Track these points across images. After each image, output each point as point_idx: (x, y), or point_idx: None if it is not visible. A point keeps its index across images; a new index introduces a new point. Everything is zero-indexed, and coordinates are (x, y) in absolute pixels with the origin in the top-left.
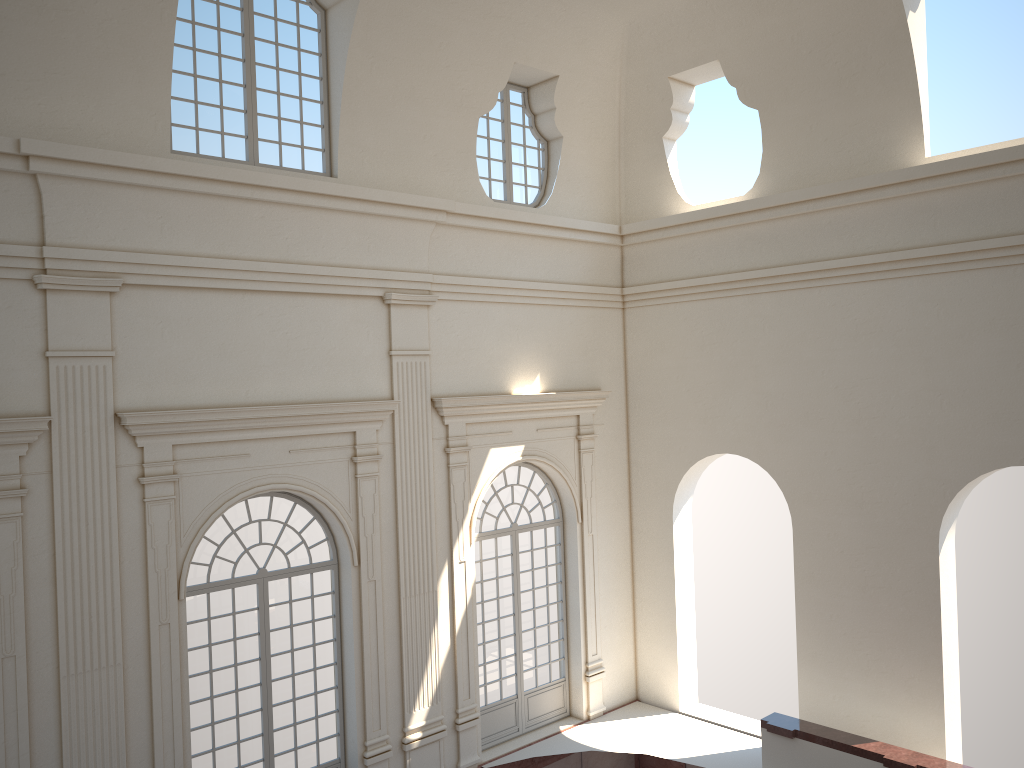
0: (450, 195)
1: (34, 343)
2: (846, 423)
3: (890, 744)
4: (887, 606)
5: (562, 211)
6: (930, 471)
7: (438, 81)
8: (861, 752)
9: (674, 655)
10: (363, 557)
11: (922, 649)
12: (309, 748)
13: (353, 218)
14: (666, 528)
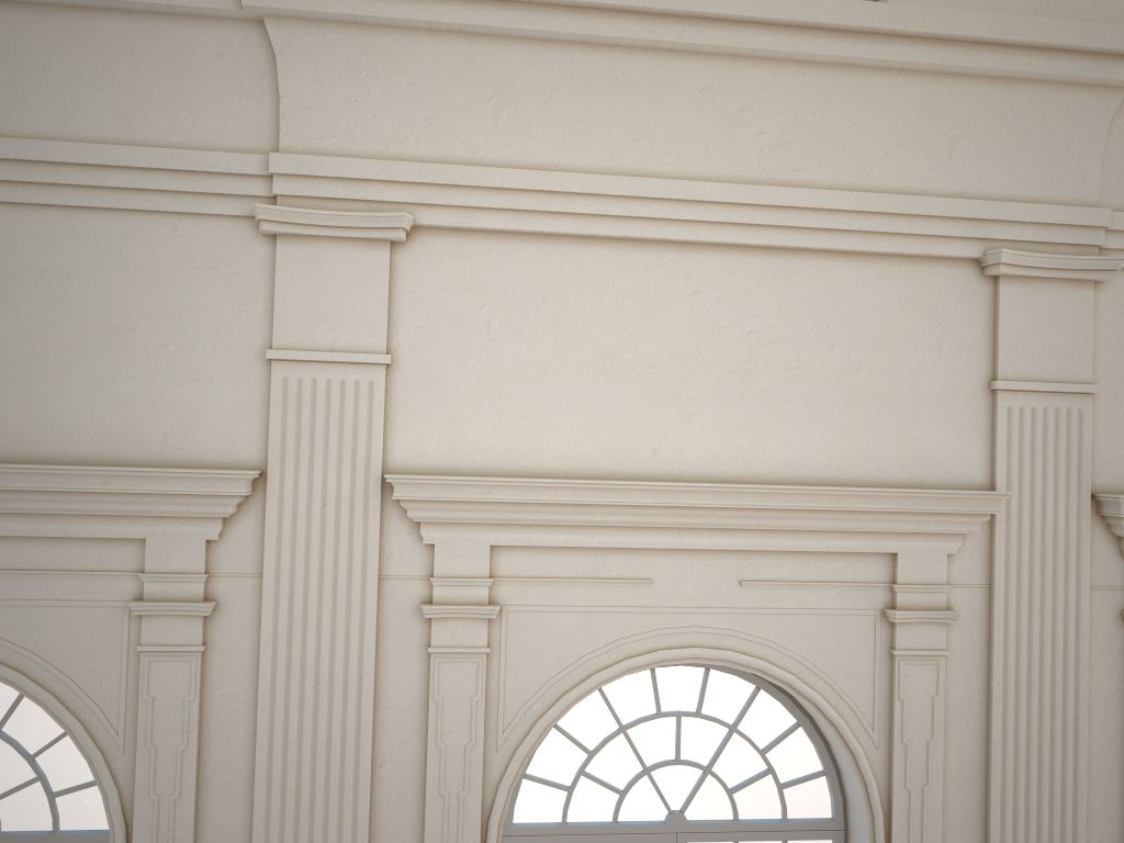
0: None
1: (251, 334)
2: None
3: None
4: None
5: None
6: None
7: None
8: None
9: None
10: (898, 835)
11: None
12: None
13: (915, 85)
14: None
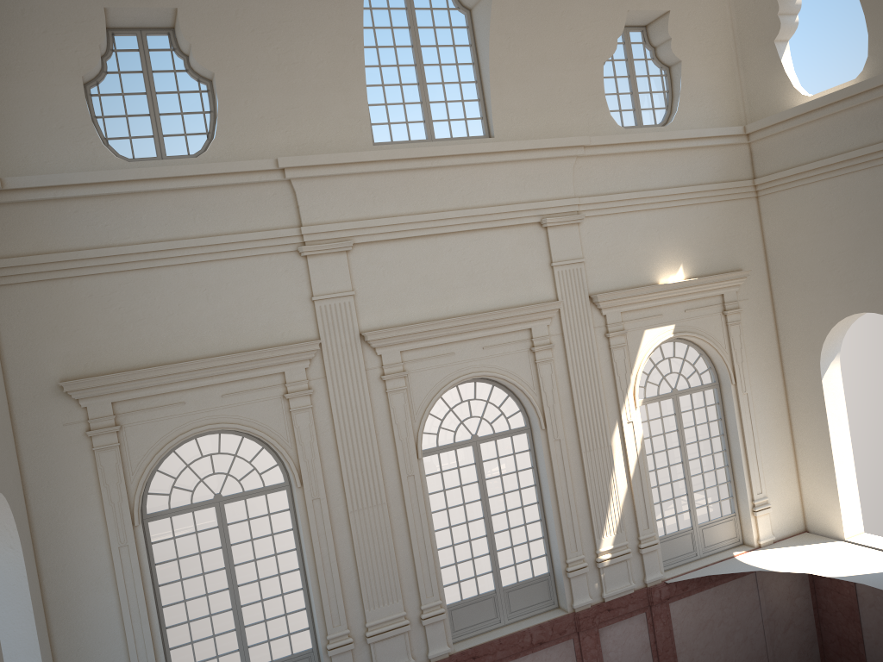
0: (586, 131)
1: (304, 292)
2: None
3: None
4: None
5: (688, 124)
6: None
7: (564, 43)
8: None
9: (835, 492)
10: (548, 422)
11: None
12: (525, 565)
13: (509, 166)
14: (816, 383)
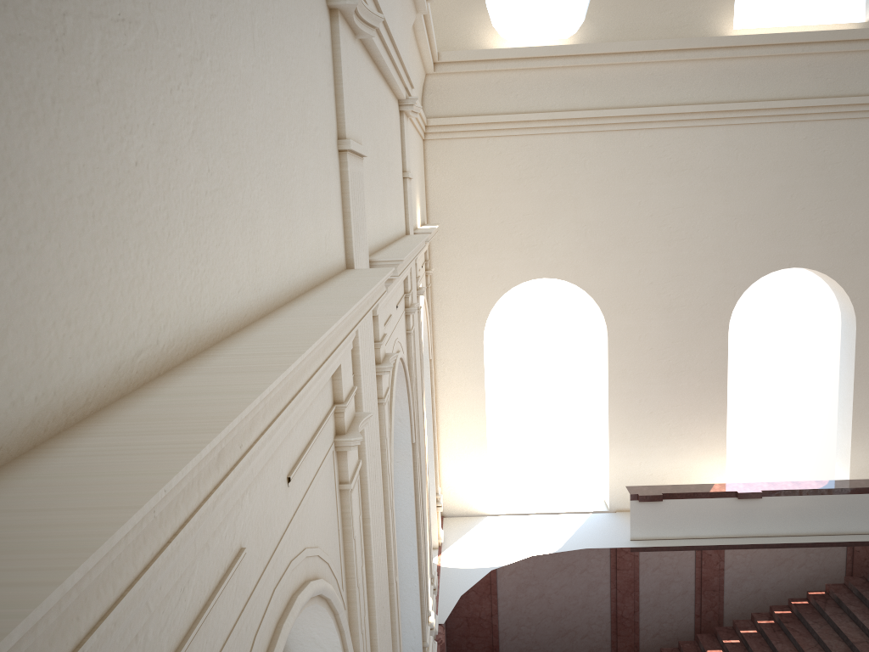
0: None
1: (332, 120)
2: (659, 245)
3: (723, 483)
4: (686, 384)
5: None
6: (725, 278)
7: None
8: (718, 494)
9: (484, 466)
10: (416, 431)
11: (712, 410)
12: None
13: None
14: (476, 353)
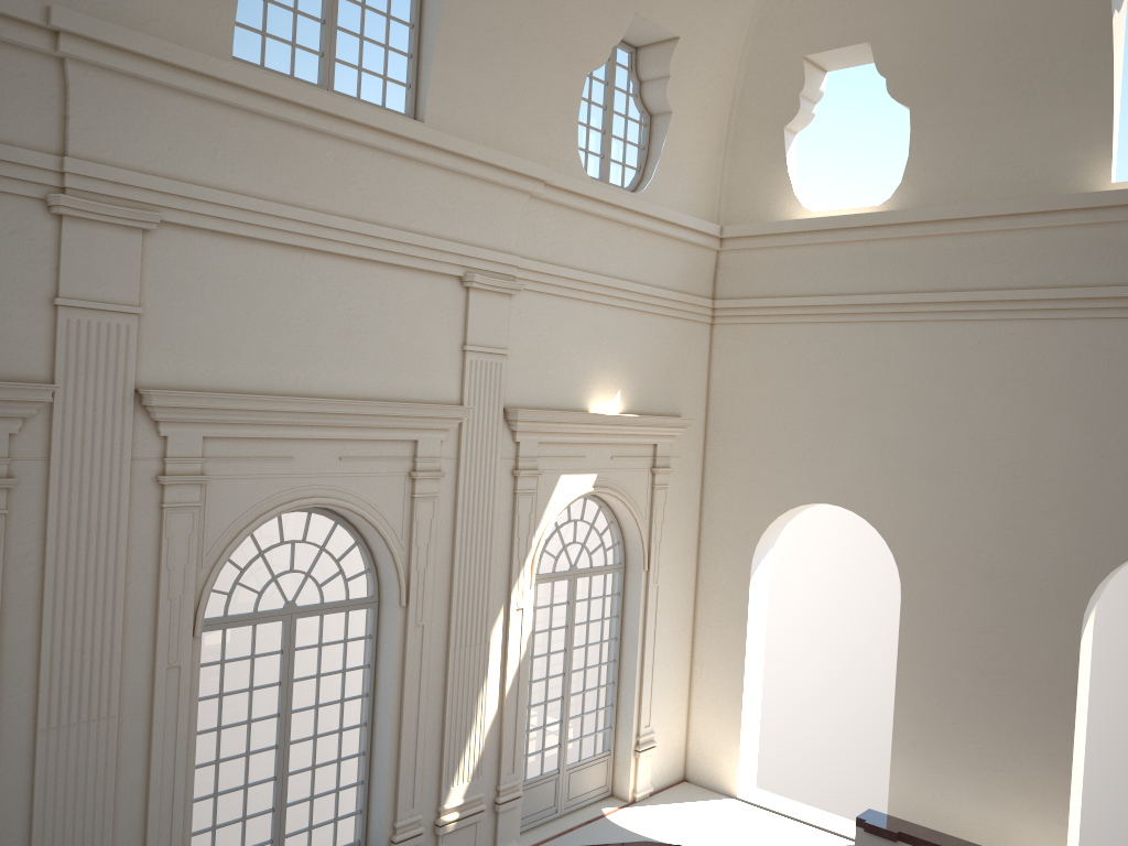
0: (545, 163)
1: (40, 285)
2: (981, 481)
3: None
4: (1010, 695)
5: (660, 201)
6: (1080, 544)
7: (550, 21)
8: None
9: (737, 732)
10: (412, 596)
11: (1048, 747)
12: (323, 827)
13: (440, 175)
14: (741, 584)
